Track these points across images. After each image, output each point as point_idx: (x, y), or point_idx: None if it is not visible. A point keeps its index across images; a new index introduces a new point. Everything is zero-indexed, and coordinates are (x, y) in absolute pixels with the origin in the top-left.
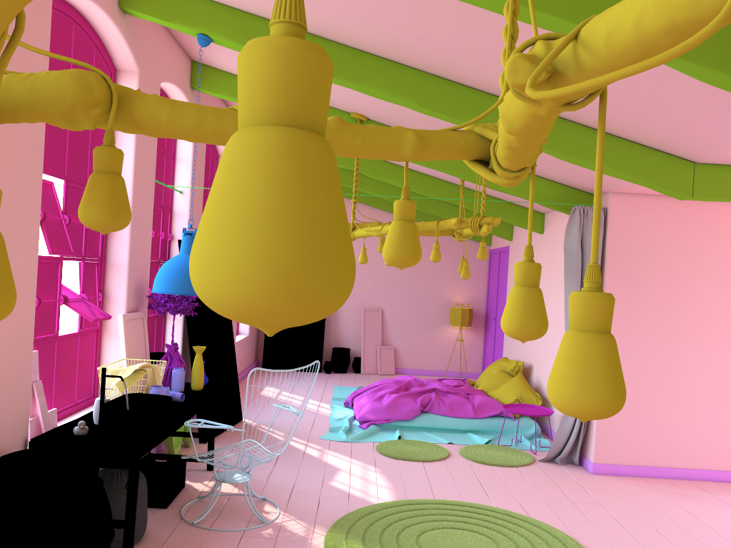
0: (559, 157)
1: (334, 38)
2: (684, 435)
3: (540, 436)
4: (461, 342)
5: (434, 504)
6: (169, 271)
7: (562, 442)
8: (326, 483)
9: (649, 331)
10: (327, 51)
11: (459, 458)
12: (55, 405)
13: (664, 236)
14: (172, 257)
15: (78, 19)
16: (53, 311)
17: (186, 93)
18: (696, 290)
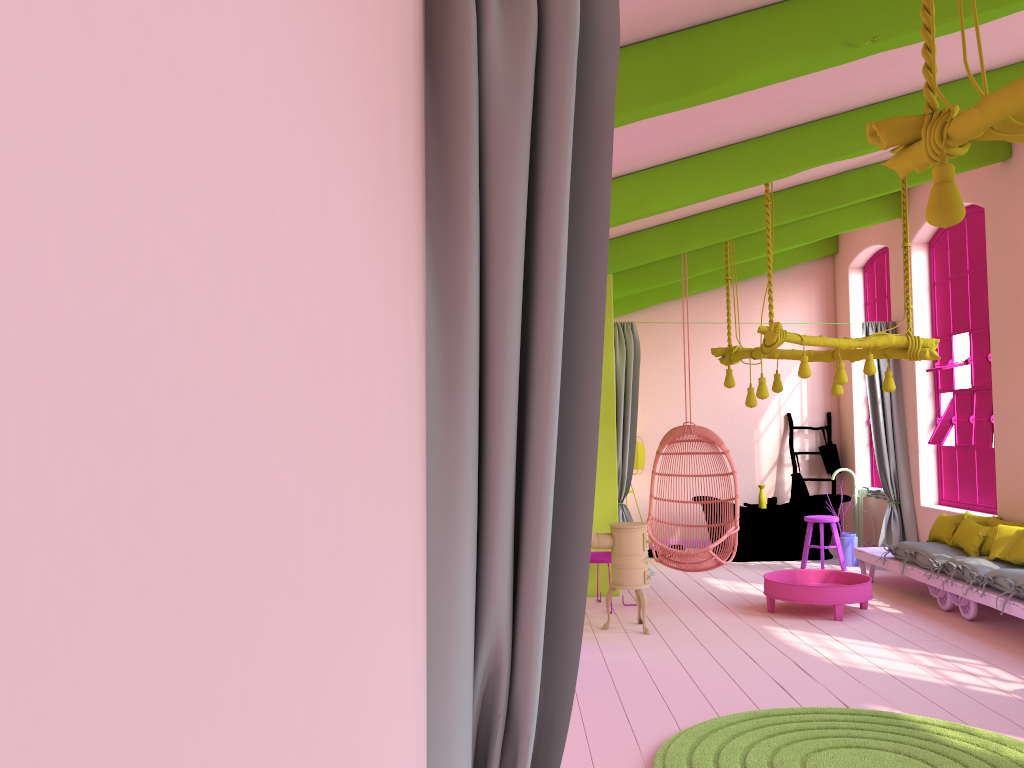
0: (722, 92)
1: None
2: None
3: None
4: None
5: None
6: None
7: None
8: None
9: None
10: None
11: None
12: None
13: None
14: None
15: None
16: None
17: None
18: None
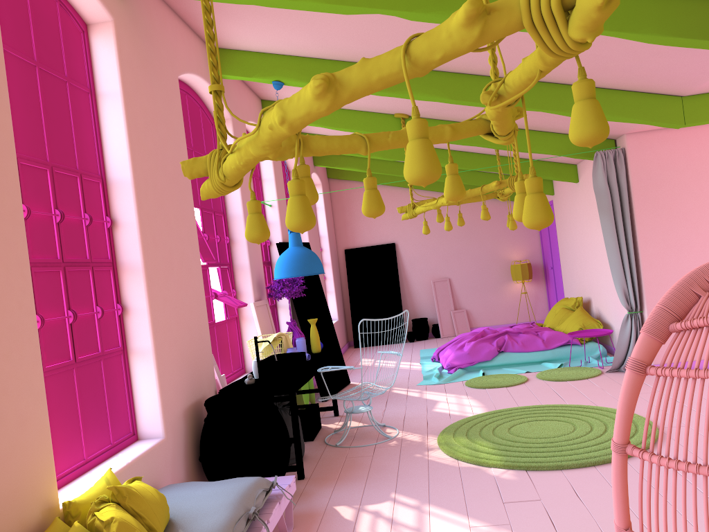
0: (568, 115)
1: None
2: None
3: (607, 356)
4: (526, 295)
5: (519, 409)
6: (285, 261)
7: (623, 353)
8: (430, 410)
9: (681, 245)
10: None
11: (536, 380)
12: (221, 374)
13: (679, 162)
14: (273, 258)
15: (188, 90)
16: (209, 304)
17: None
18: None
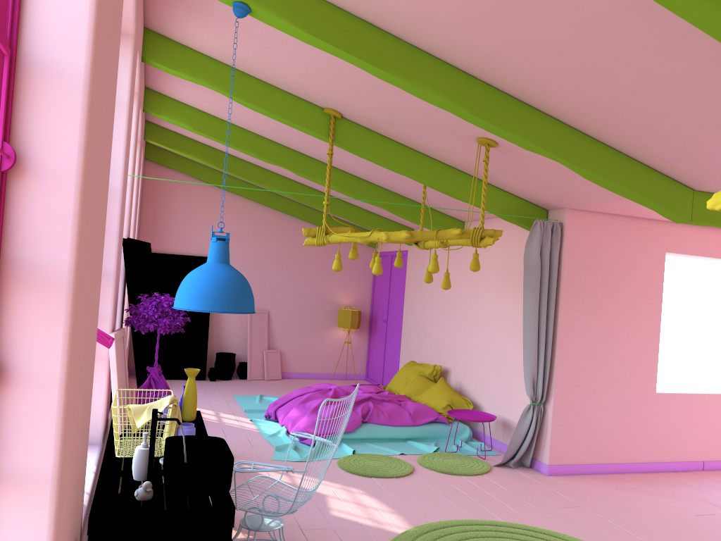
0: (586, 176)
1: (392, 30)
2: (619, 433)
3: (471, 439)
4: (346, 344)
5: (454, 526)
6: (206, 284)
7: (516, 447)
8: (327, 513)
9: (594, 339)
10: (381, 42)
11: (424, 470)
12: None
13: (608, 251)
14: None
15: None
16: None
17: (140, 66)
18: (630, 301)
